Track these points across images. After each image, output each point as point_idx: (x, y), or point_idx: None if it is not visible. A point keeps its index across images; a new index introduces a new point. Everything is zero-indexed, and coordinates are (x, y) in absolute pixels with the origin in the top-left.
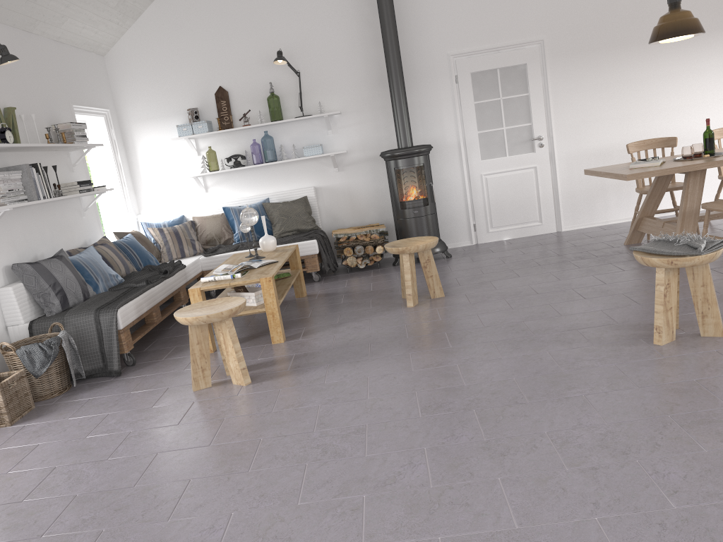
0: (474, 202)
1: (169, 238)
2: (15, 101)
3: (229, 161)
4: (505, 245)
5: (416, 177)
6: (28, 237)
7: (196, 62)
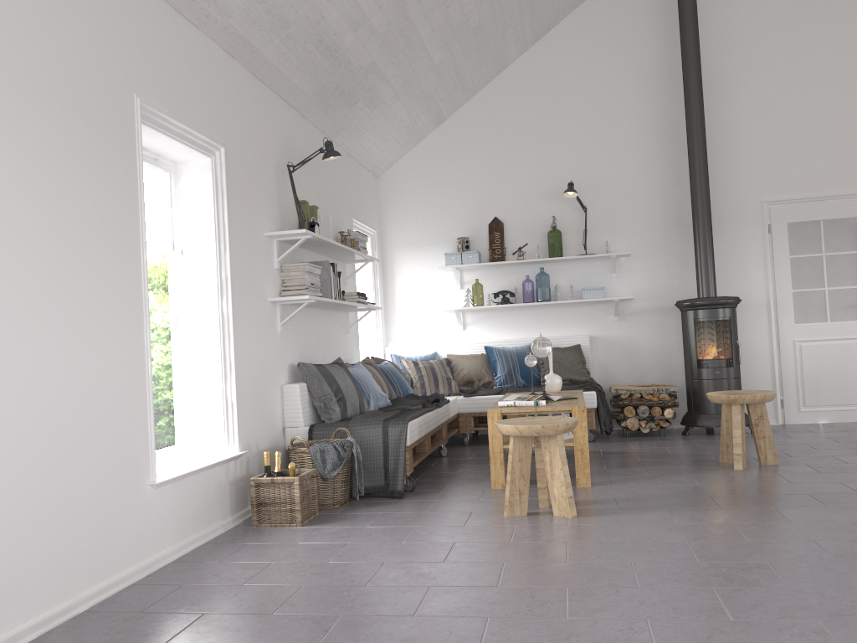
0: (783, 372)
1: (424, 372)
2: (315, 202)
3: (497, 296)
4: (825, 427)
5: (721, 332)
6: (308, 340)
7: (473, 190)
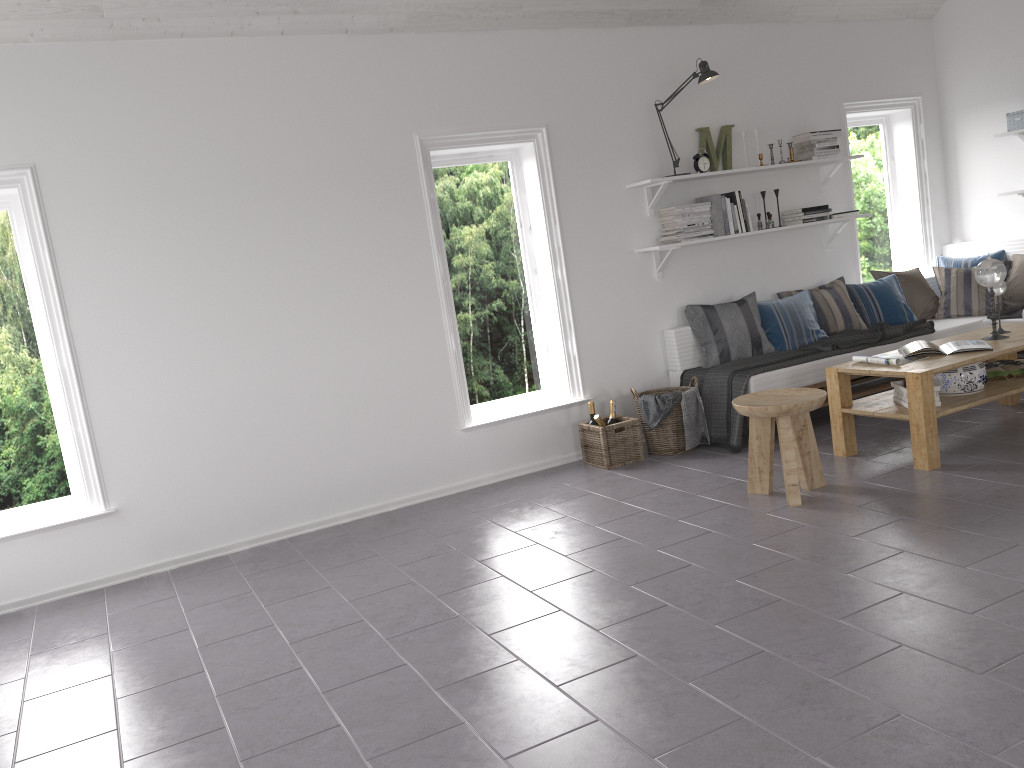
0: None
1: (953, 285)
2: (740, 116)
3: None
4: None
5: None
6: (724, 275)
7: None
